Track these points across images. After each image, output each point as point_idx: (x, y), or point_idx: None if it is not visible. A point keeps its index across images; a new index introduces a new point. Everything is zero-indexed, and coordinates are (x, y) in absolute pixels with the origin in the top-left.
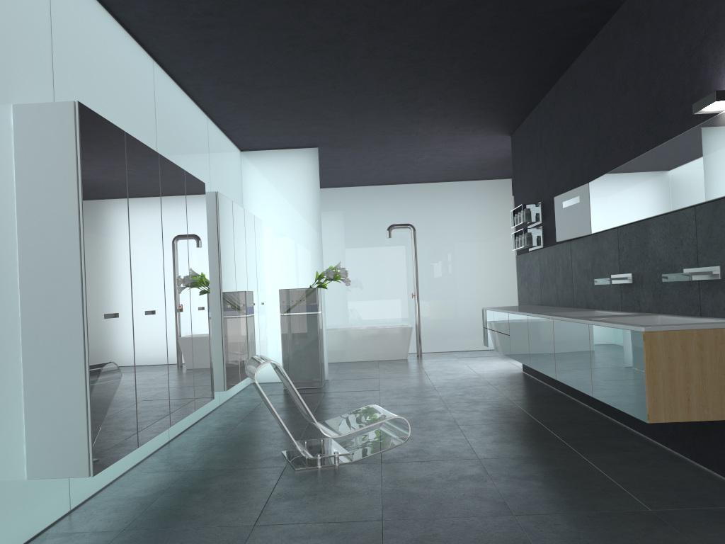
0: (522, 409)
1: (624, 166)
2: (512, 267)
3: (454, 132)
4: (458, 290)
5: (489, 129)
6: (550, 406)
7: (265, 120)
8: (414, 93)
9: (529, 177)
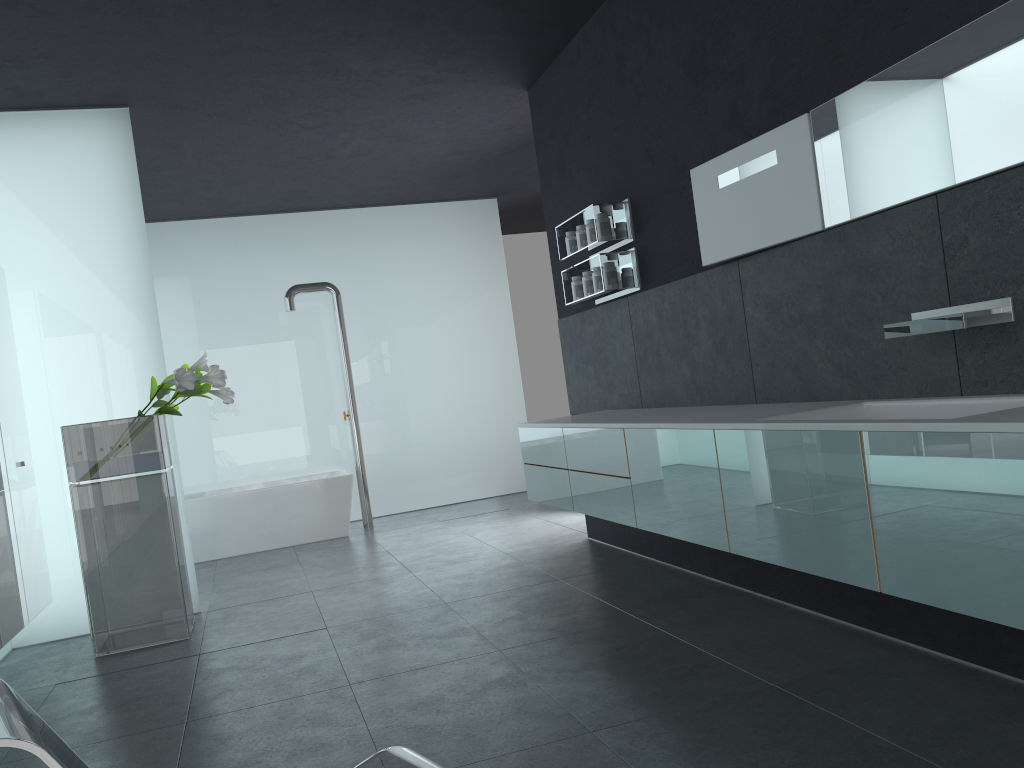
0: (687, 642)
1: (971, 27)
2: (512, 351)
3: (426, 75)
4: (424, 399)
5: (494, 70)
6: (740, 626)
7: None
8: None
9: (589, 157)
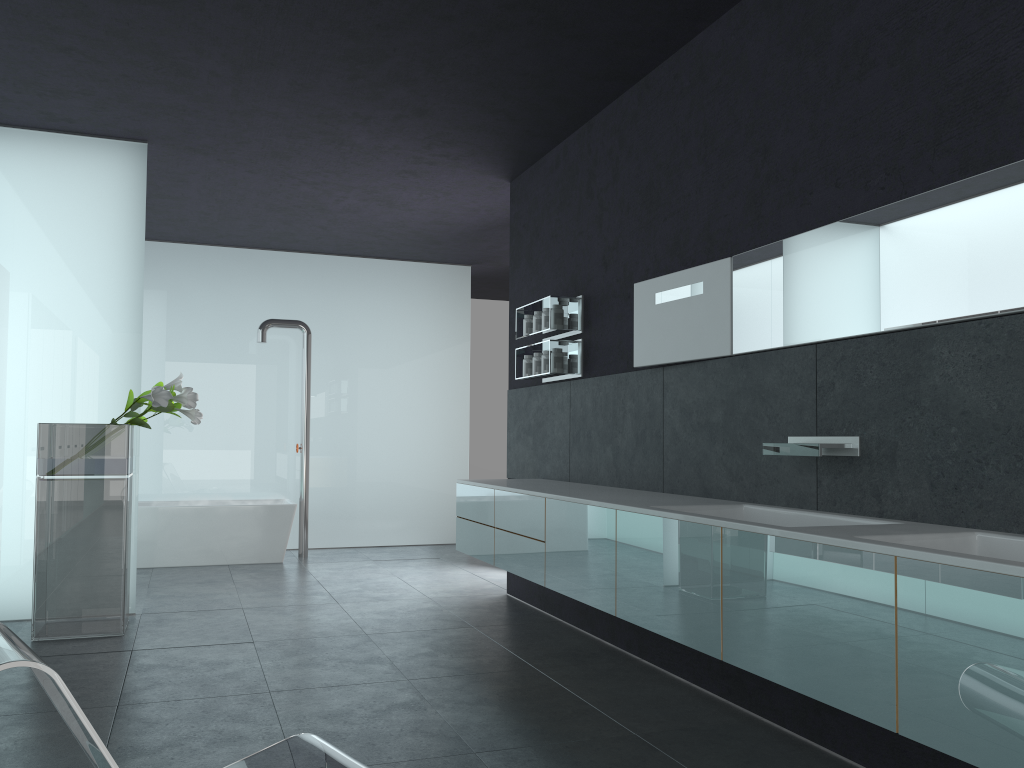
0: (572, 693)
1: (853, 220)
2: (465, 409)
3: (421, 157)
4: (374, 443)
5: (482, 162)
6: (621, 685)
7: (36, 46)
8: (384, 43)
9: (555, 252)
